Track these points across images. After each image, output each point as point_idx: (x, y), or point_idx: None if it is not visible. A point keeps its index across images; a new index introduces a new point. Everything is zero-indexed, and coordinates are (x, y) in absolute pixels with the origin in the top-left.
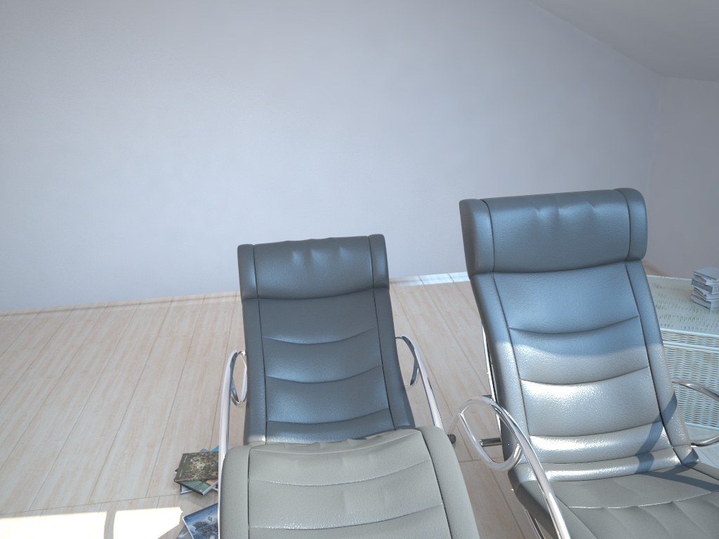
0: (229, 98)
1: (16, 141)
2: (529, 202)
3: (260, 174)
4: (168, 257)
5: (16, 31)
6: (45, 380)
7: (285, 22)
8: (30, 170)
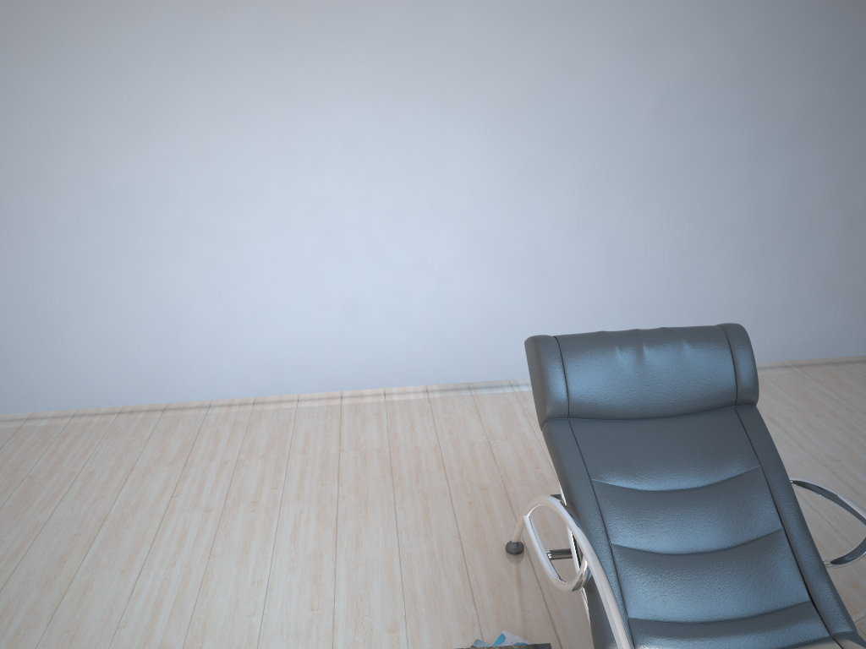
0: (440, 123)
1: (150, 177)
2: None
3: (474, 227)
4: (341, 338)
5: (161, 27)
6: (202, 514)
7: (525, 20)
8: (166, 217)
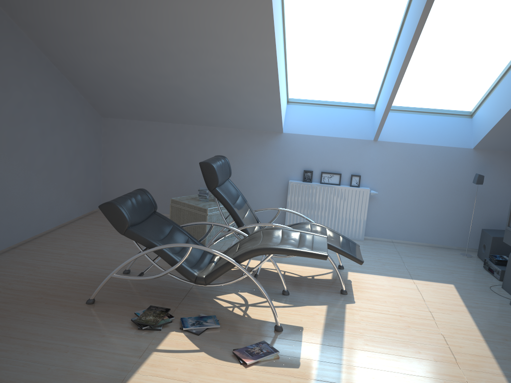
0: None
1: None
2: (216, 160)
3: None
4: None
5: None
6: None
7: None
8: None
